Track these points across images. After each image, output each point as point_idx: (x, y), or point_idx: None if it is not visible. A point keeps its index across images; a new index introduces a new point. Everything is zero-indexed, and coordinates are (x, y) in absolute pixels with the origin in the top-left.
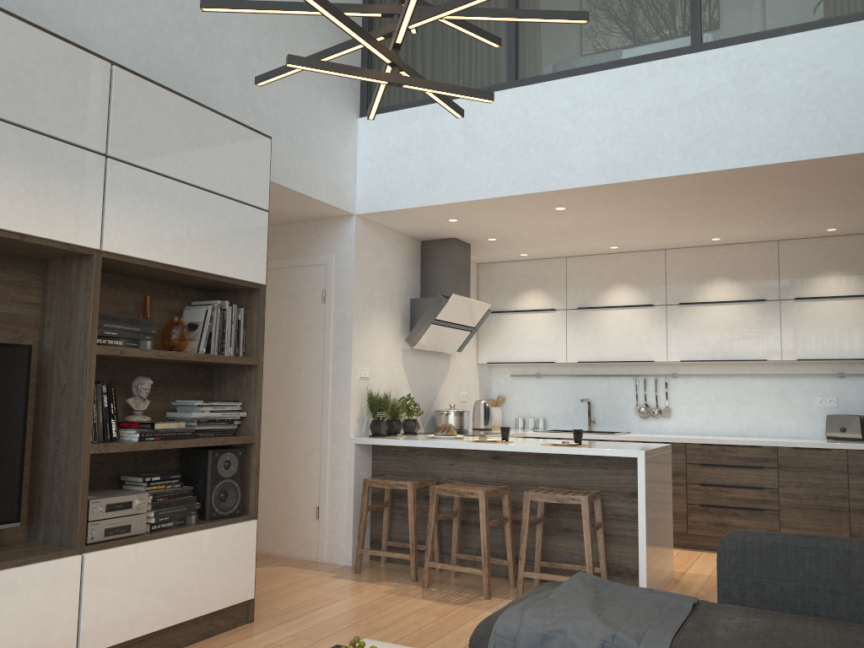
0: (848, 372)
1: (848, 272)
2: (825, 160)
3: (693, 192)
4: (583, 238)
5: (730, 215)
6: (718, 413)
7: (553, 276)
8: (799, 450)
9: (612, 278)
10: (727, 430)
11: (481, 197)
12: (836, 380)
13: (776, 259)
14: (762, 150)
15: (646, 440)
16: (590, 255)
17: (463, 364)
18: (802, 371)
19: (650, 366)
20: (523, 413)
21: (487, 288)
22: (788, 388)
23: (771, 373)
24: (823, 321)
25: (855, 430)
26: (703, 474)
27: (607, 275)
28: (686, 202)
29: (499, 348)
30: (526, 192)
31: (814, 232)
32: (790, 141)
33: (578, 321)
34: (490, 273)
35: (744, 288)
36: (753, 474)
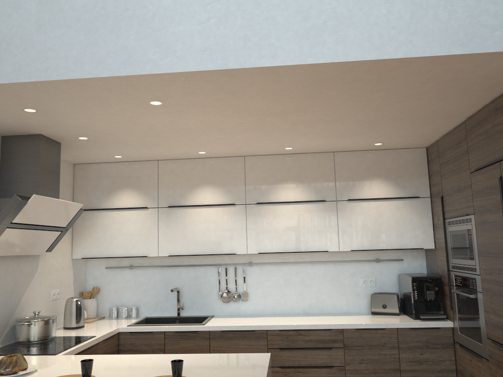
0: (382, 258)
1: (386, 179)
2: (444, 60)
3: (297, 93)
4: (176, 141)
5: (314, 124)
6: (286, 294)
7: (146, 177)
8: (360, 331)
9: (200, 180)
10: (294, 309)
11: (58, 77)
12: (374, 264)
13: (333, 167)
14: (384, 43)
15: (233, 329)
16: (179, 159)
17: (55, 261)
18: (349, 258)
19: (230, 256)
20: (117, 302)
21: (83, 187)
22: (339, 272)
23: (326, 260)
24: (370, 218)
25: (393, 307)
26: (282, 357)
27: (195, 177)
28: (285, 105)
29: (93, 244)
30: (116, 74)
31: (364, 145)
32: (412, 35)
33: (169, 218)
34: (86, 173)
35: (309, 190)
36: (324, 354)
